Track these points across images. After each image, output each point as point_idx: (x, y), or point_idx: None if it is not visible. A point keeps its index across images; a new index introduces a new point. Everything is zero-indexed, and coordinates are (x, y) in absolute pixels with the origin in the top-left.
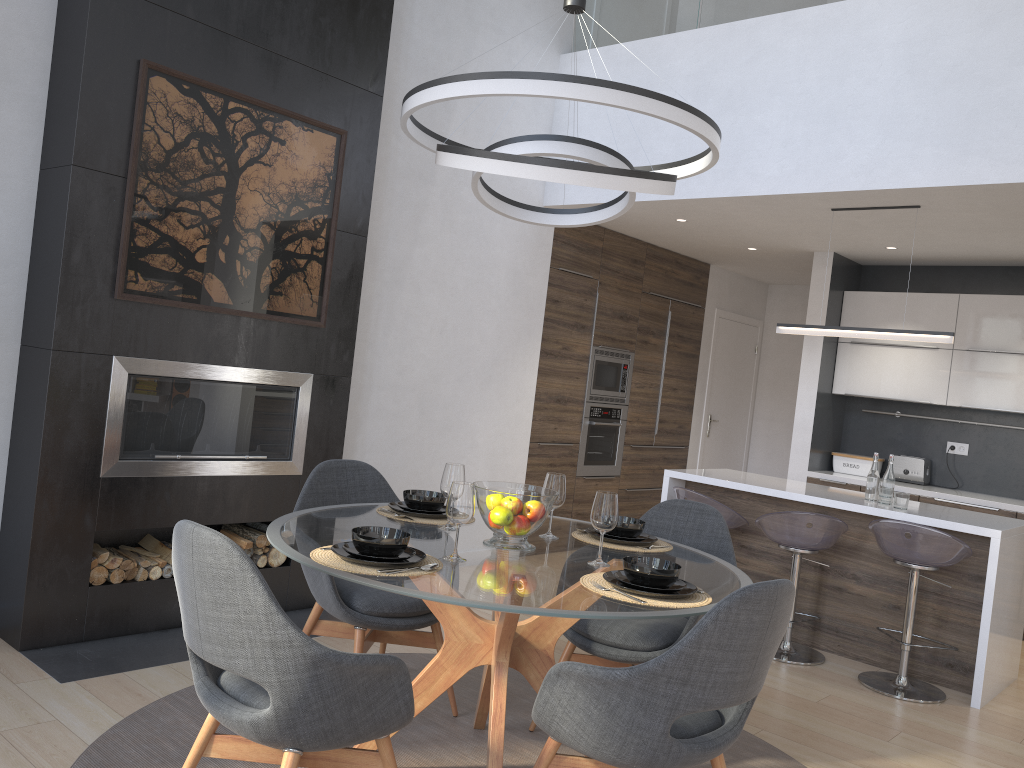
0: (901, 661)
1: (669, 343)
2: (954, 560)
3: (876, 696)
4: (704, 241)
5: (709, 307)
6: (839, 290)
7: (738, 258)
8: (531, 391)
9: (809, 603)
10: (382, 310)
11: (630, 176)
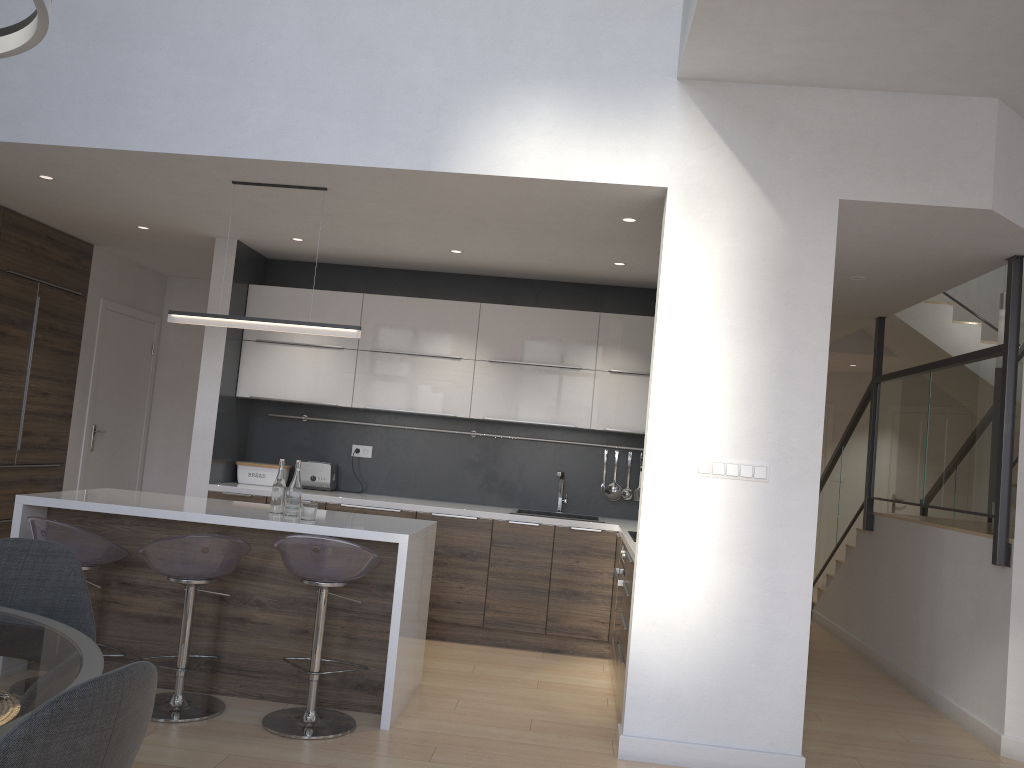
0: (310, 693)
1: (38, 336)
2: (364, 572)
3: (283, 742)
4: (82, 212)
5: (93, 296)
6: (244, 283)
7: (128, 239)
8: None
9: (207, 641)
10: None
11: None
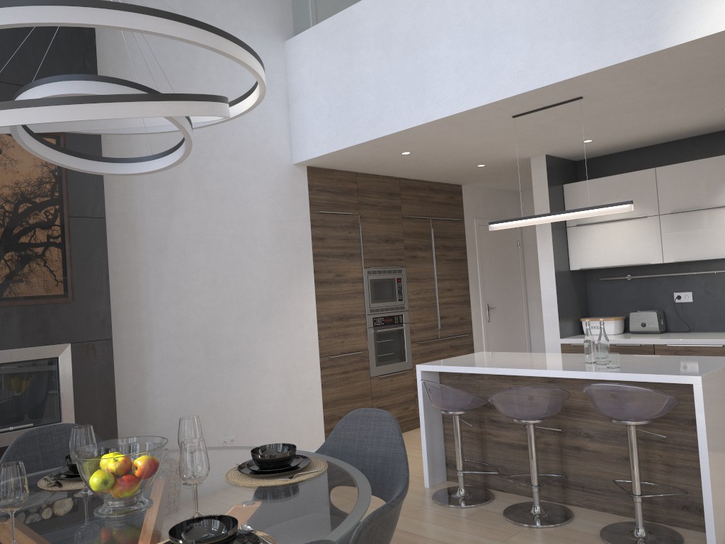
0: (636, 513)
1: (436, 254)
2: (663, 411)
3: None
4: (440, 167)
5: (468, 219)
6: (558, 184)
7: (478, 175)
8: (312, 316)
9: (555, 464)
10: (150, 275)
11: (125, 101)
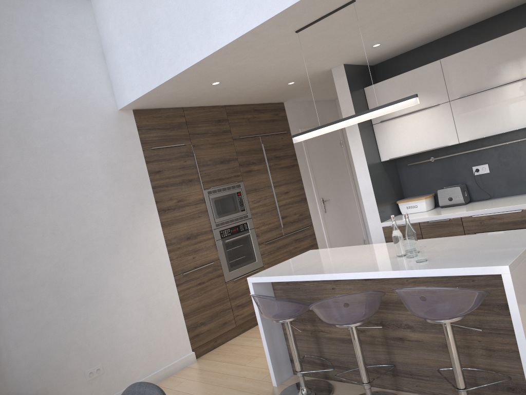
0: None
1: (270, 164)
2: (475, 306)
3: None
4: (255, 90)
5: (293, 130)
6: (359, 89)
7: (293, 92)
8: (161, 241)
9: (383, 355)
10: None
11: None
